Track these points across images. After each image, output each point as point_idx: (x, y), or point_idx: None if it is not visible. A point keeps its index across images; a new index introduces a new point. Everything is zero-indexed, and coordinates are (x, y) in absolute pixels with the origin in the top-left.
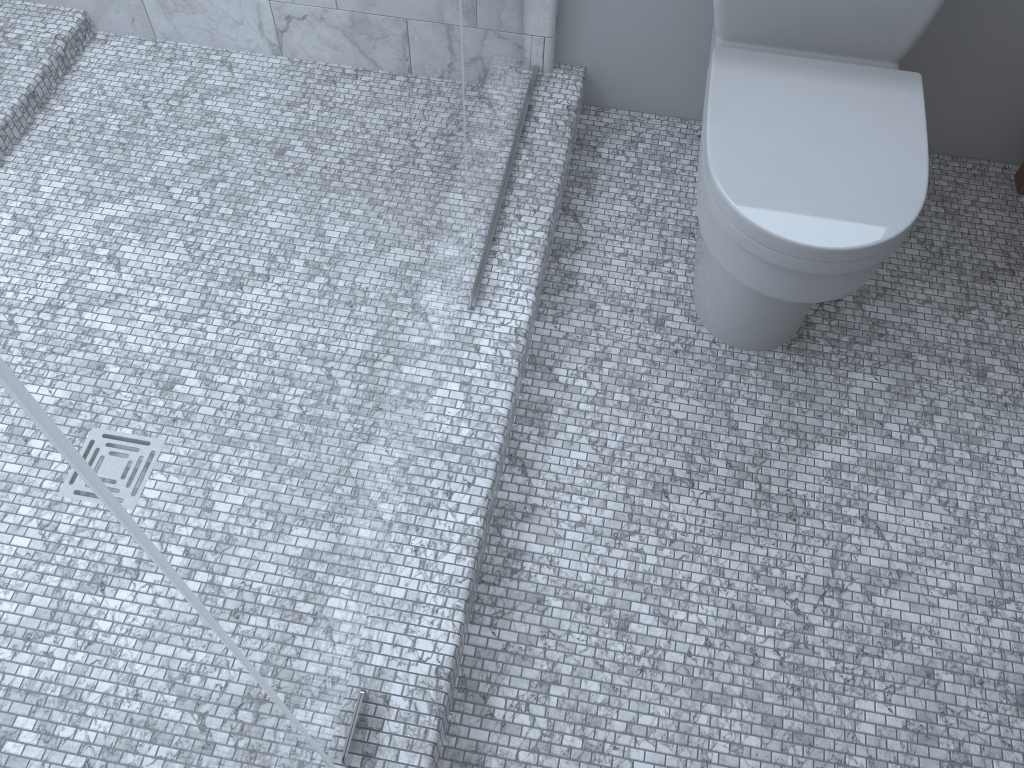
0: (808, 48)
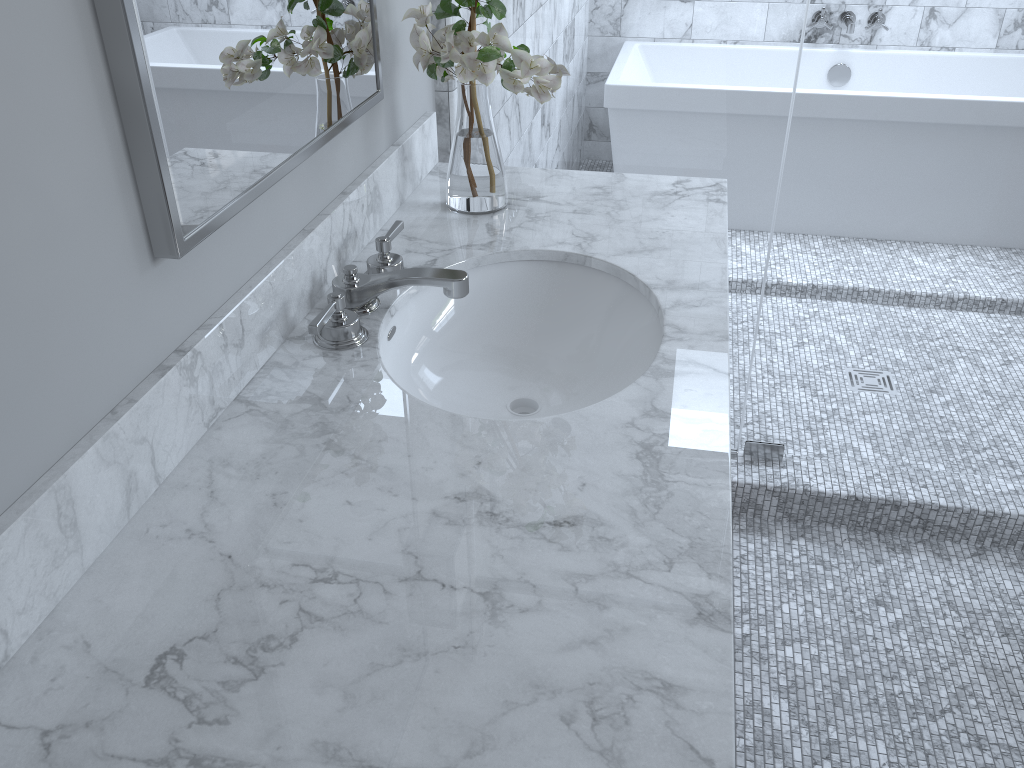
0: None
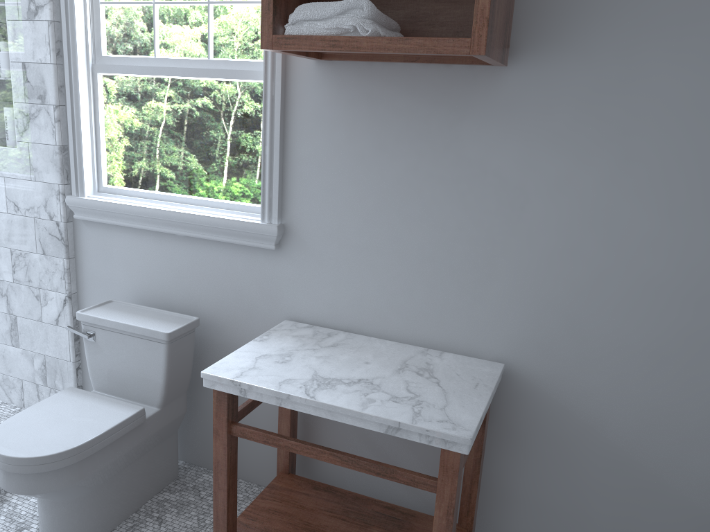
0: (125, 397)
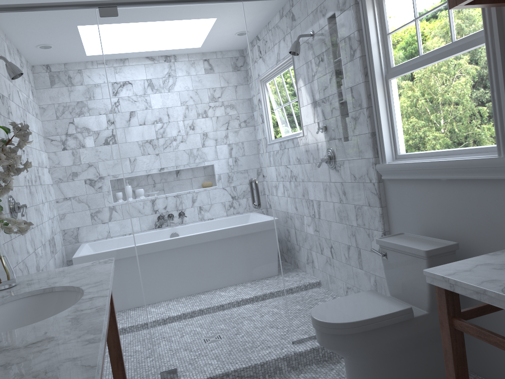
0: (407, 301)
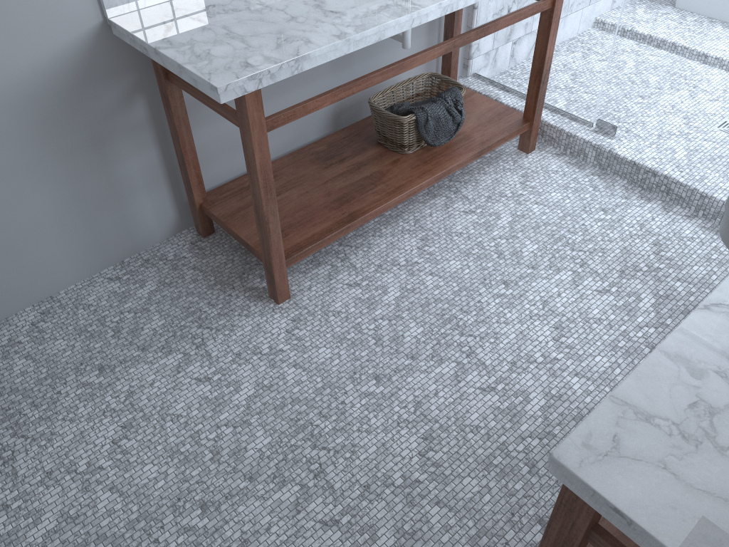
0: None
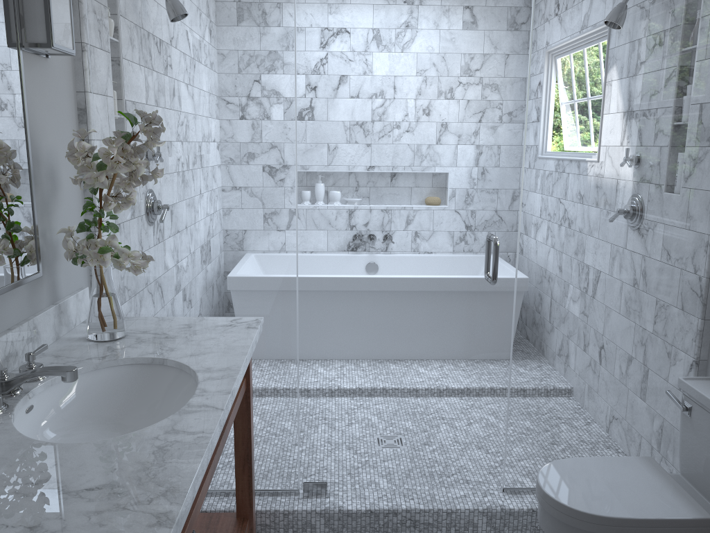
0: (707, 497)
